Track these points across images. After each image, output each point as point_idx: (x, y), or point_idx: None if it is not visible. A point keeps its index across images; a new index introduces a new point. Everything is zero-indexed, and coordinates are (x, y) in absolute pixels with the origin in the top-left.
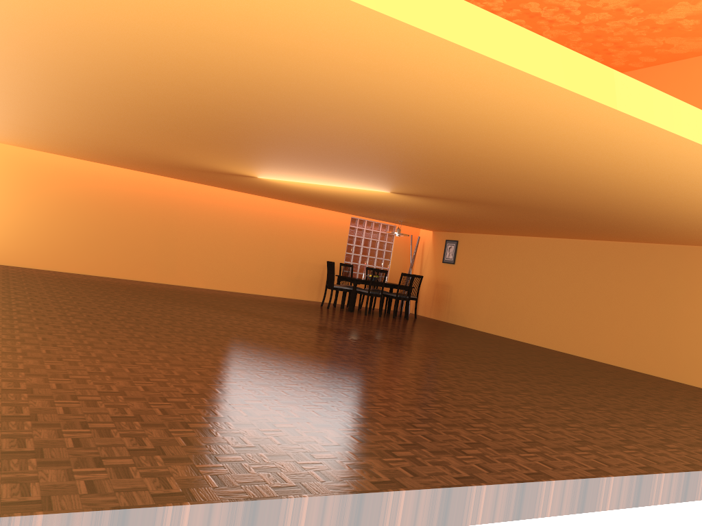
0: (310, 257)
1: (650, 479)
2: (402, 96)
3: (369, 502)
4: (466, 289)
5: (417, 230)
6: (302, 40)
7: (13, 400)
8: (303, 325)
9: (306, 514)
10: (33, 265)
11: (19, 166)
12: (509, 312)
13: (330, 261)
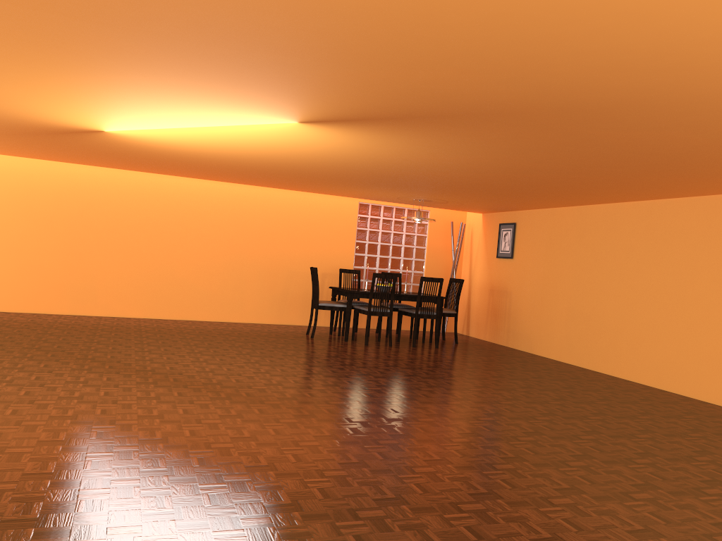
0: (300, 264)
1: None
2: None
3: None
4: (531, 295)
5: (462, 215)
6: None
7: None
8: (170, 384)
9: None
10: None
11: None
12: (596, 329)
13: (312, 267)
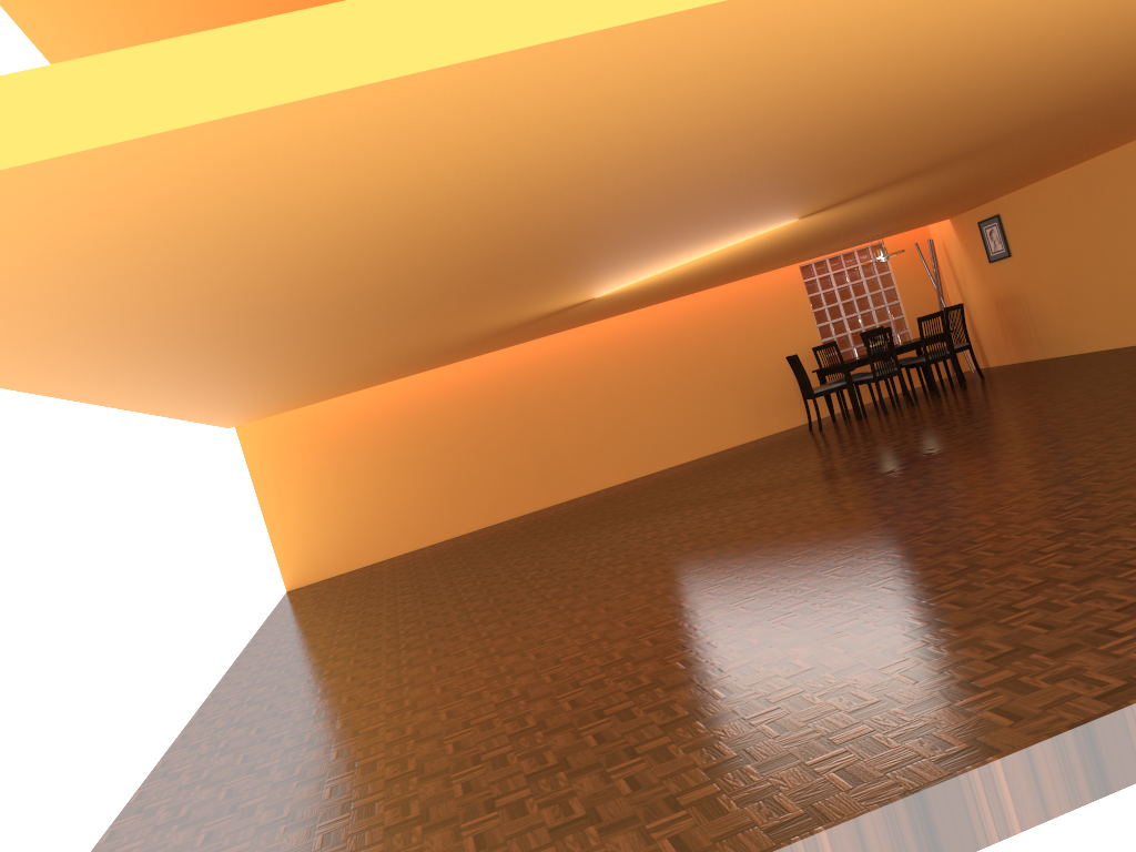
0: (762, 361)
1: None
2: (596, 133)
3: None
4: (1051, 289)
5: (923, 230)
6: (351, 165)
7: (263, 845)
8: (763, 491)
9: None
10: (384, 554)
11: (306, 434)
12: None
13: (790, 356)
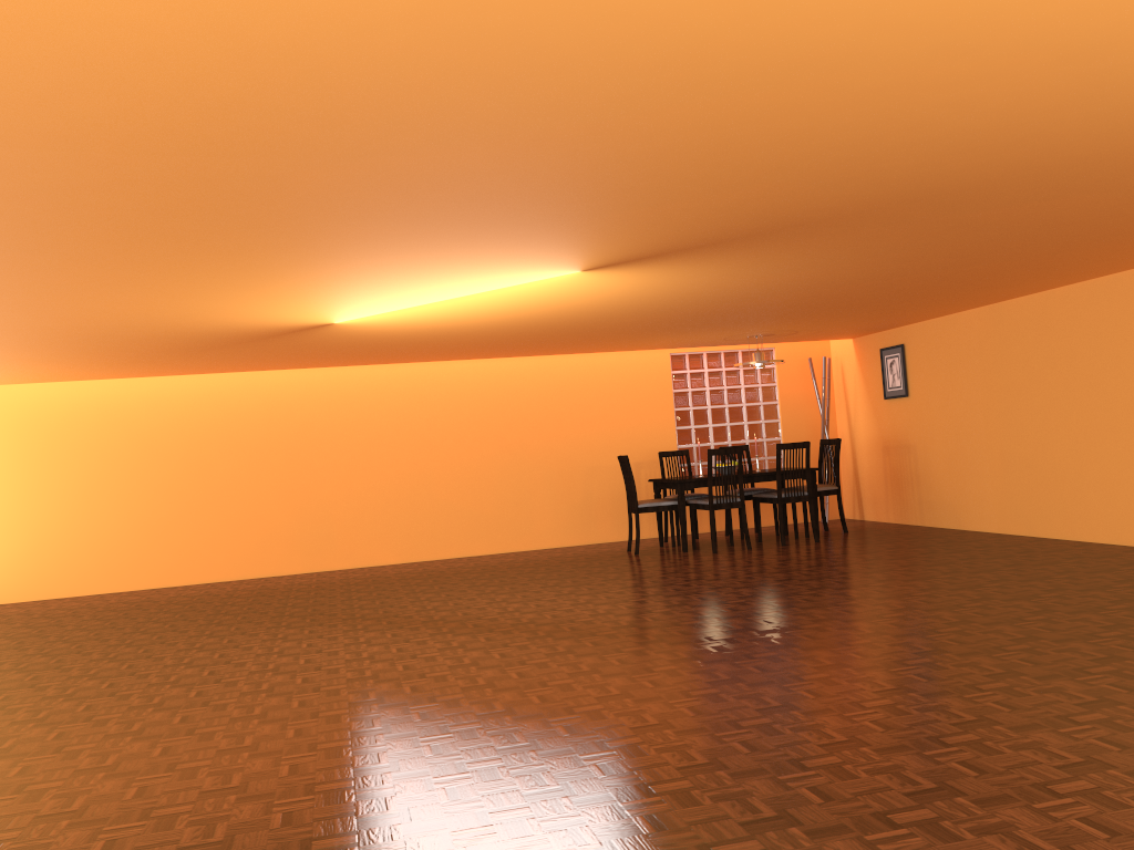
0: (602, 455)
1: None
2: None
3: None
4: (944, 445)
5: (823, 345)
6: None
7: None
8: (471, 630)
9: None
10: (72, 590)
11: (8, 420)
12: (1047, 478)
13: (621, 456)
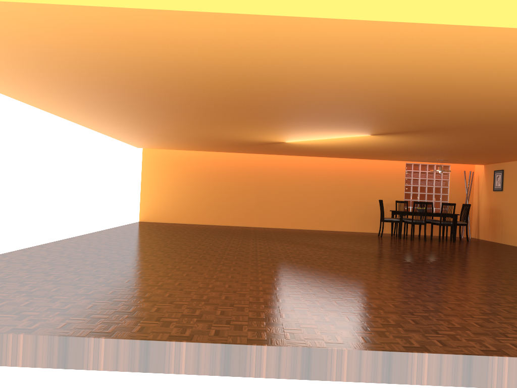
0: (373, 199)
1: (404, 357)
2: (182, 55)
3: (73, 344)
4: (513, 212)
5: (471, 166)
6: (64, 36)
7: None
8: (319, 247)
9: (23, 347)
10: (182, 221)
11: (169, 161)
12: None
13: (379, 200)
